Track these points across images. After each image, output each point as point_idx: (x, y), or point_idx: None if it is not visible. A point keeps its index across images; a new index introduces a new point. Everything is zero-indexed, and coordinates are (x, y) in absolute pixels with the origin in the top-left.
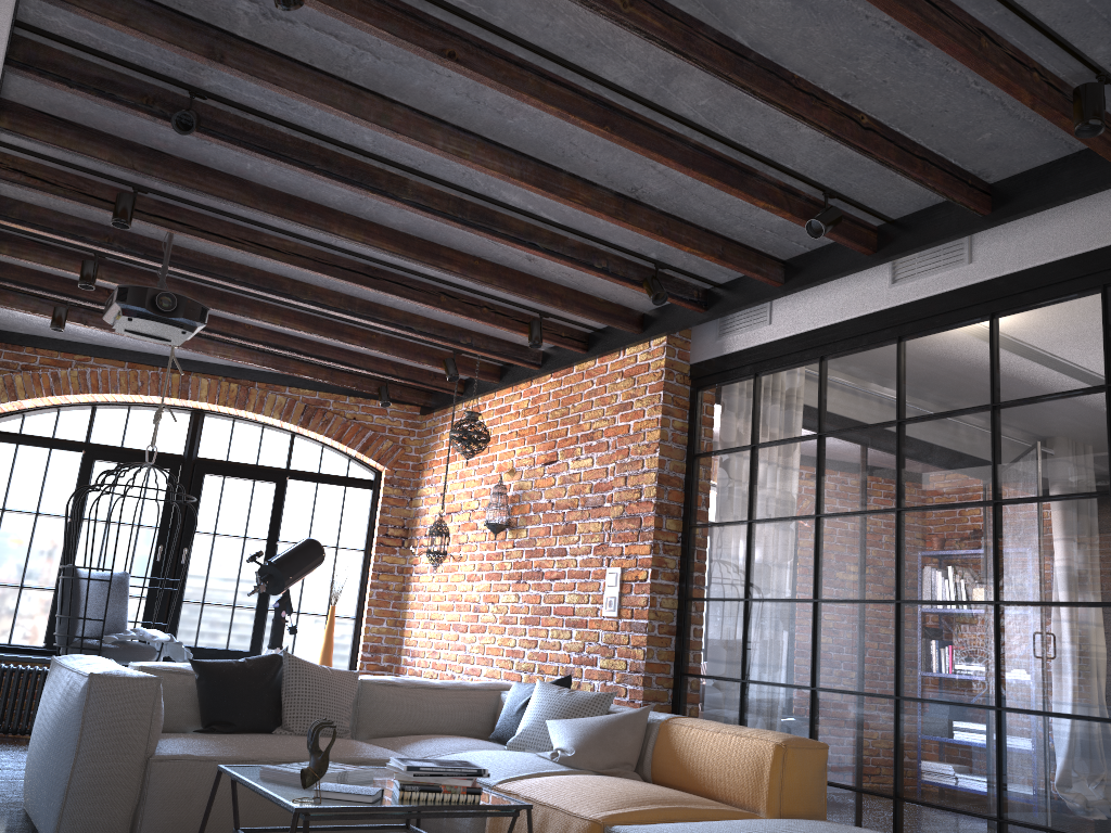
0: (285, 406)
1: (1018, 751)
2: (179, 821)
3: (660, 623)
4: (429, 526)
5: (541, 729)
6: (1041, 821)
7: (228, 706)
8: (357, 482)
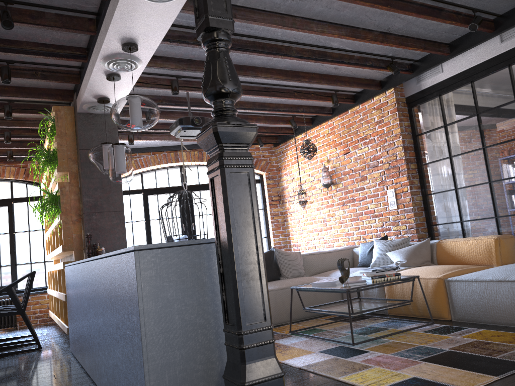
0: None
1: None
2: None
3: (417, 207)
4: (290, 192)
5: (384, 257)
6: None
7: None
8: None
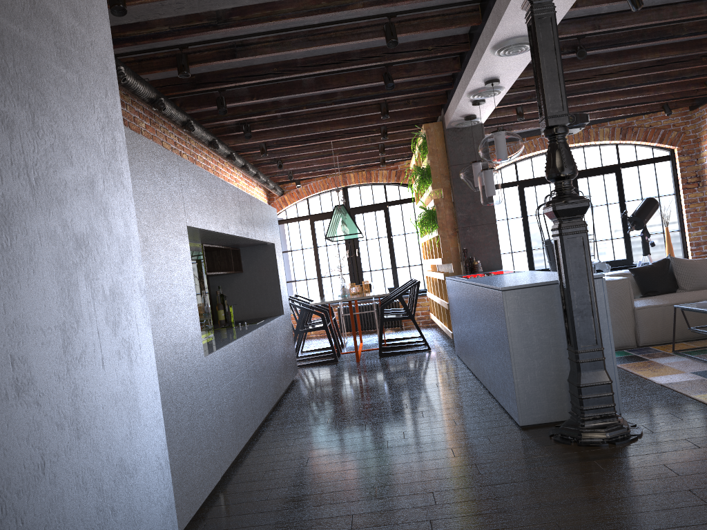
0: (610, 132)
1: None
2: (653, 331)
3: None
4: None
5: None
6: None
7: (652, 284)
8: (660, 159)
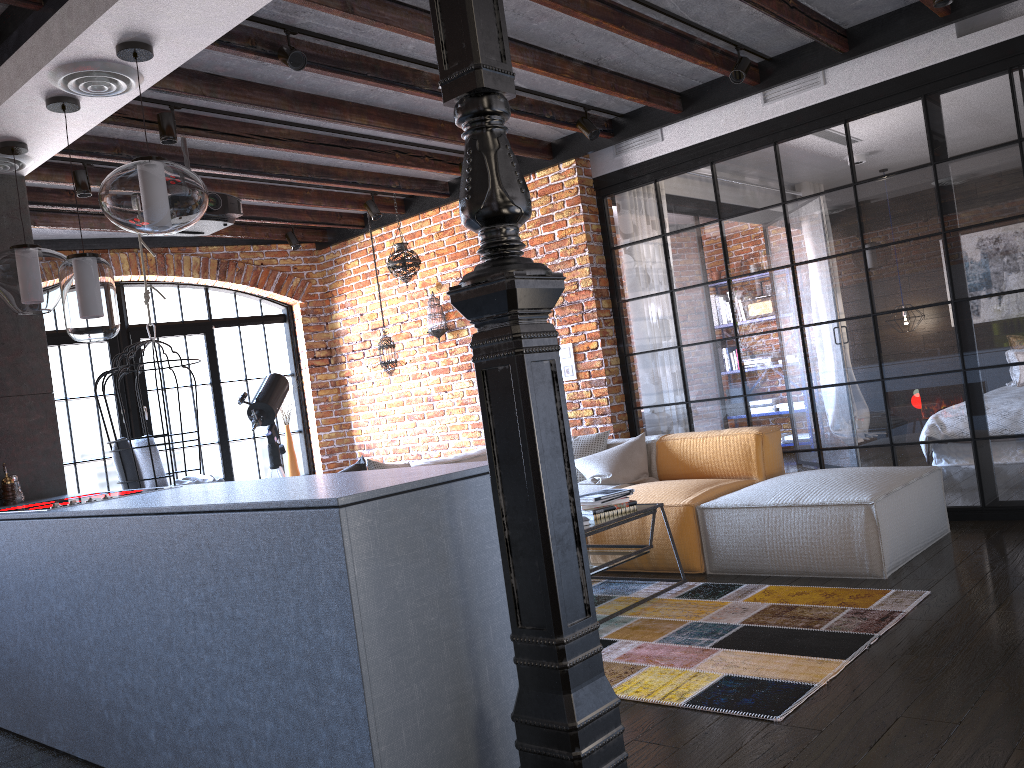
0: (201, 264)
1: (898, 402)
2: None
3: (612, 376)
4: (355, 343)
5: None
6: (918, 439)
7: None
8: (272, 318)
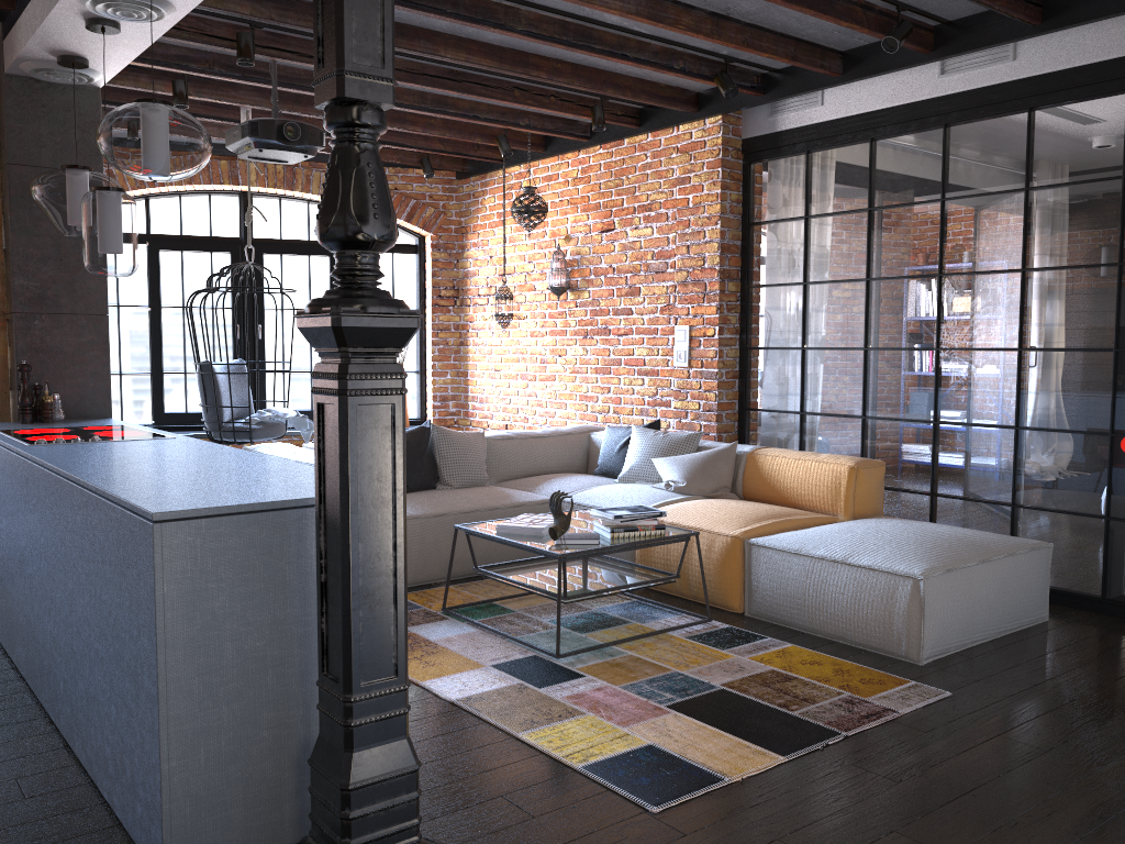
0: None
1: (1030, 457)
2: None
3: (726, 370)
4: (481, 287)
5: (647, 465)
6: (1044, 505)
7: None
8: (403, 248)
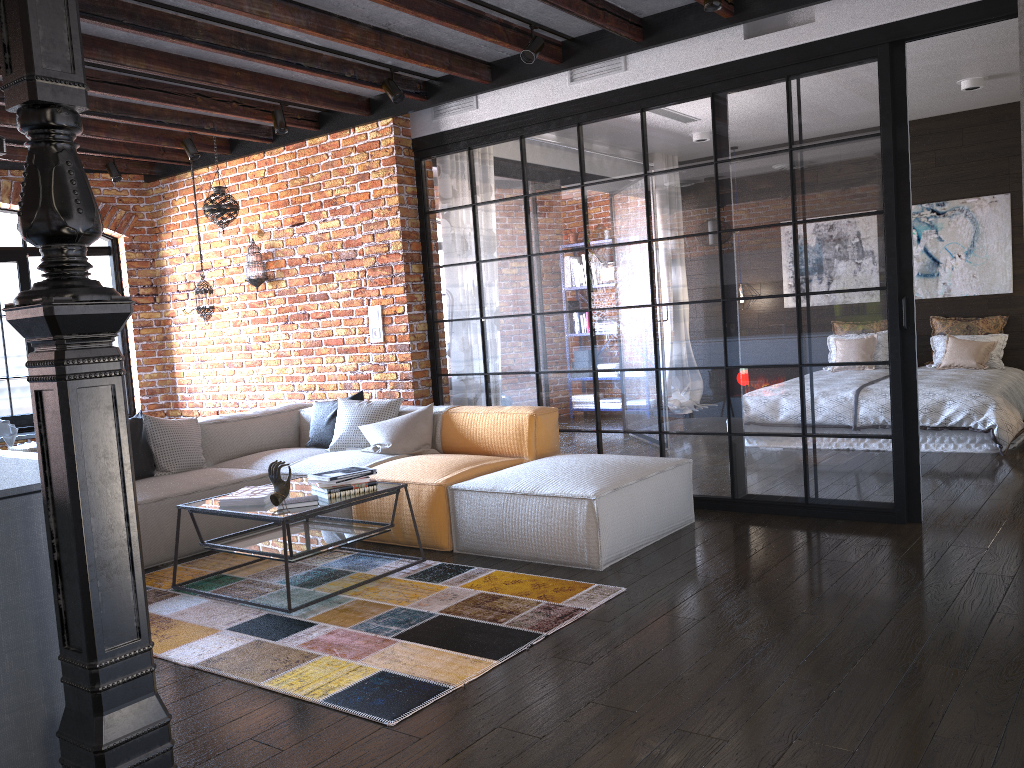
0: (12, 189)
1: (669, 392)
2: None
3: (418, 342)
4: (180, 283)
5: (355, 433)
6: (683, 429)
7: None
8: (95, 250)
